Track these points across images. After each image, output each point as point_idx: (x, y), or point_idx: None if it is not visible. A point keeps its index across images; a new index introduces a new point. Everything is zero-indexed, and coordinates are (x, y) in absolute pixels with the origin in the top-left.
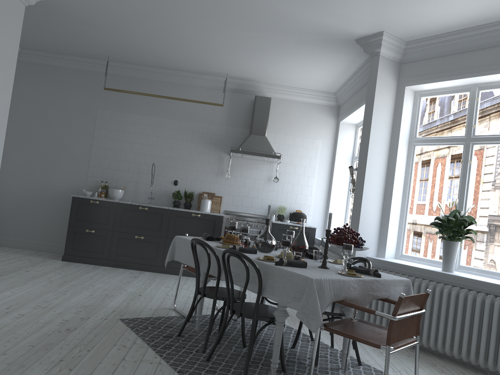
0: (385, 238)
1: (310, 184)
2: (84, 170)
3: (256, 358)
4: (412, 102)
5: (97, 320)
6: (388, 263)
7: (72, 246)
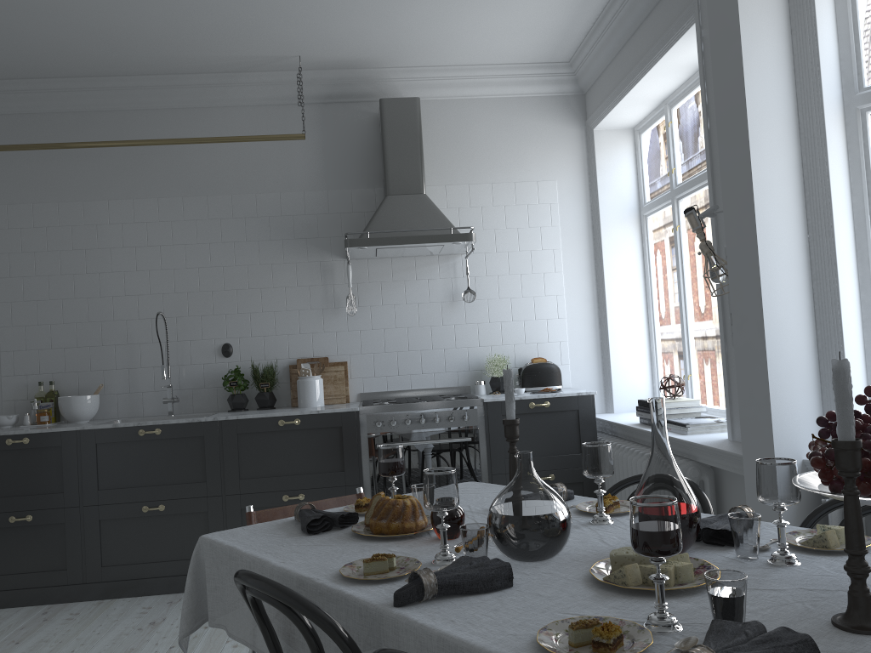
0: None
1: (553, 291)
2: None
3: None
4: None
5: None
6: None
7: None
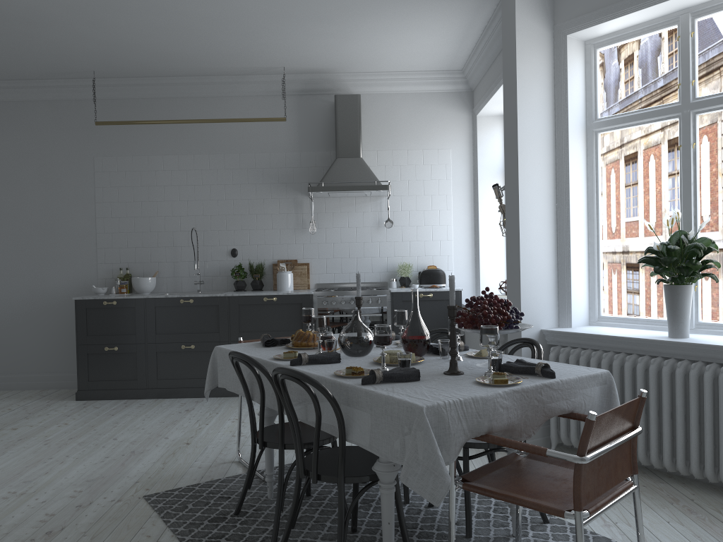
0: (568, 294)
1: (445, 222)
2: (90, 255)
3: (364, 539)
4: (582, 61)
5: (104, 504)
6: (578, 336)
7: (89, 375)
